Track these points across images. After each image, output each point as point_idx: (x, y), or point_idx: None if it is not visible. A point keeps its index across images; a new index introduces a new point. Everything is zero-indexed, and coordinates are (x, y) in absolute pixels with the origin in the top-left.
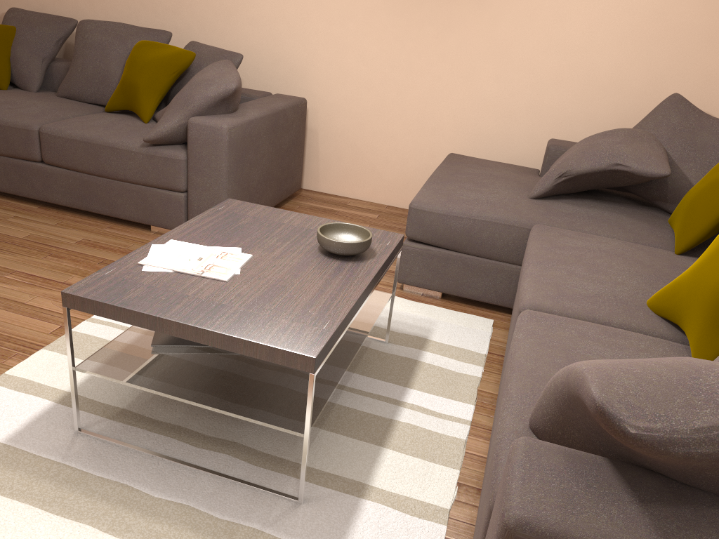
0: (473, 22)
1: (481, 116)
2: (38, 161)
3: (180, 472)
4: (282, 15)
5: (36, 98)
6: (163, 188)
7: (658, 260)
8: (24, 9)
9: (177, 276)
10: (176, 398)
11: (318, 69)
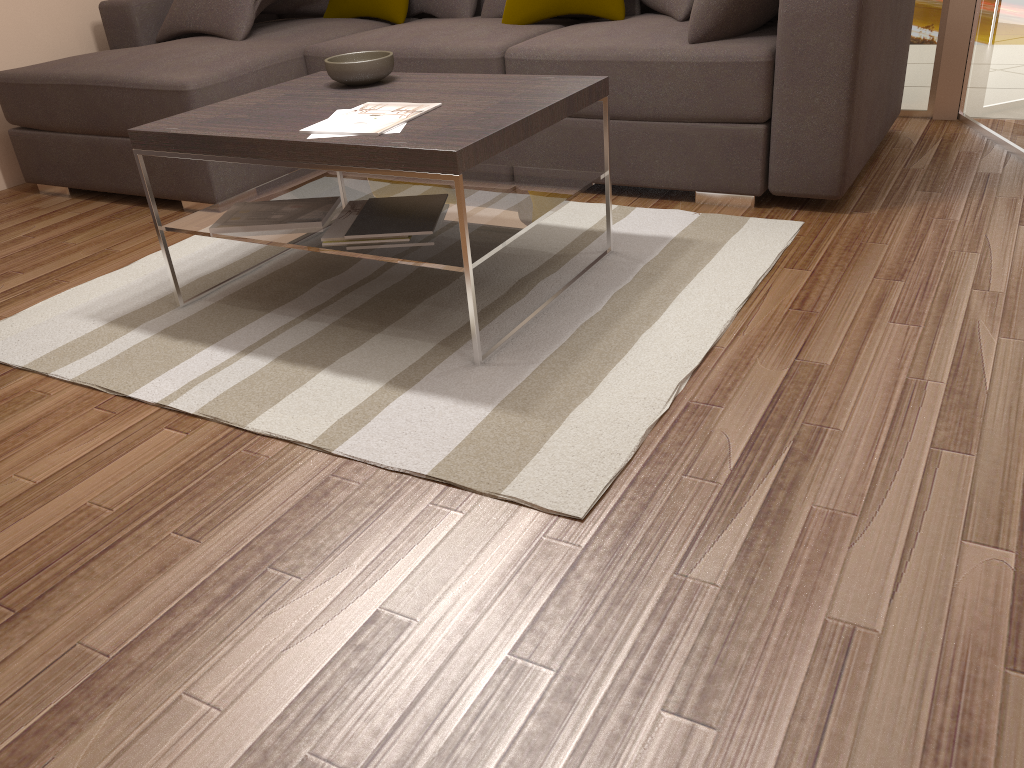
0: None
1: None
2: None
3: (562, 304)
4: None
5: None
6: None
7: (421, 22)
8: None
9: (420, 120)
10: (539, 219)
11: None
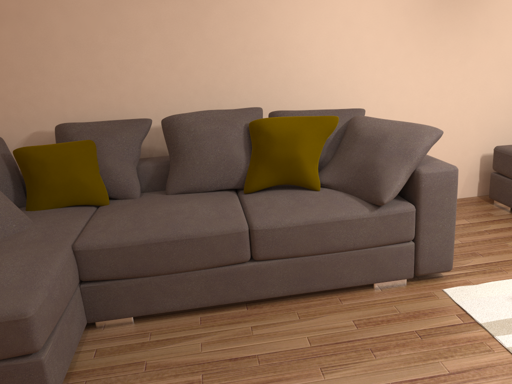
0: (484, 48)
1: (496, 114)
2: (246, 261)
3: None
4: (332, 73)
5: (172, 201)
6: (393, 243)
7: None
8: (60, 123)
9: None
10: None
11: (367, 110)
